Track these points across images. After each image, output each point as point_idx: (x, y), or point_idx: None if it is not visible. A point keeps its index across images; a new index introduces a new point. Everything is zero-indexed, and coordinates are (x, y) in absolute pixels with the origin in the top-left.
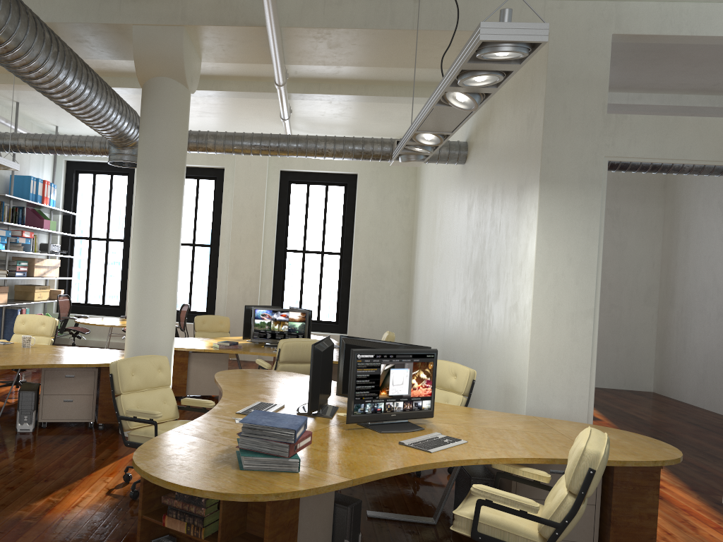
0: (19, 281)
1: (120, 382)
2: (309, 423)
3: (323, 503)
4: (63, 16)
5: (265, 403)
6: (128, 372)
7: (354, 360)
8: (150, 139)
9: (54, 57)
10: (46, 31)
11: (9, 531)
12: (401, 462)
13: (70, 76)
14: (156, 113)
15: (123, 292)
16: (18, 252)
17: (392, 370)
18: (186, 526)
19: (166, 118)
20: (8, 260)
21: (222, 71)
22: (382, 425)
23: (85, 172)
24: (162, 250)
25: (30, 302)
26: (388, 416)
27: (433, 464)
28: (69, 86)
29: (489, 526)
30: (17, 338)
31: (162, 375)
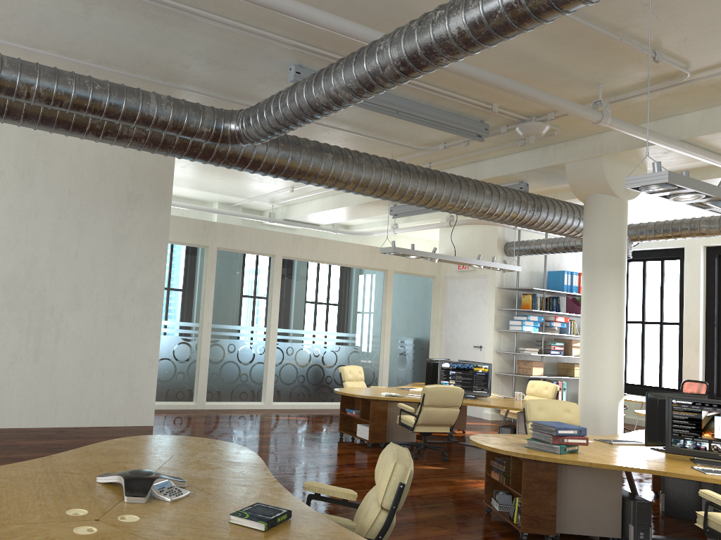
0: (564, 360)
1: (528, 414)
2: (643, 451)
3: (605, 491)
4: (518, 168)
5: (636, 441)
6: (535, 408)
7: (669, 404)
8: (587, 242)
9: (495, 203)
10: (487, 189)
11: (441, 483)
12: (656, 469)
13: (515, 210)
14: (591, 222)
15: (680, 375)
16: (550, 333)
17: (717, 417)
18: (498, 476)
19: (599, 225)
20: (544, 341)
21: (700, 164)
22: (707, 461)
23: (633, 260)
24: (600, 327)
25: (566, 377)
26: (715, 455)
27: (687, 475)
28: (516, 216)
29: (714, 522)
30: (527, 398)
31: (568, 415)
